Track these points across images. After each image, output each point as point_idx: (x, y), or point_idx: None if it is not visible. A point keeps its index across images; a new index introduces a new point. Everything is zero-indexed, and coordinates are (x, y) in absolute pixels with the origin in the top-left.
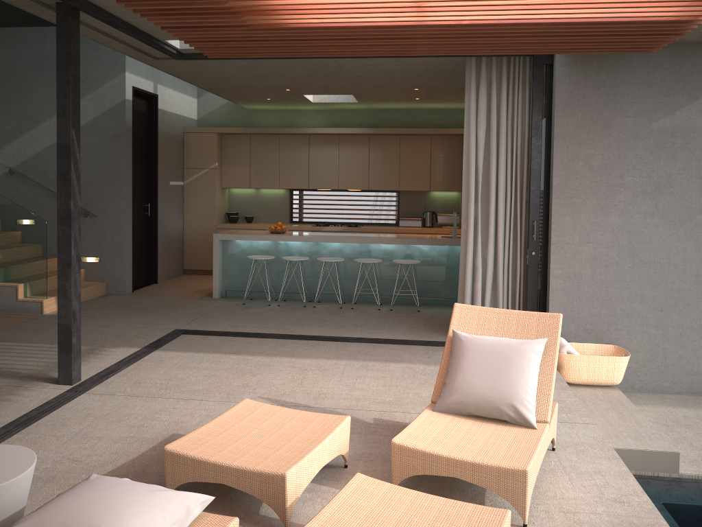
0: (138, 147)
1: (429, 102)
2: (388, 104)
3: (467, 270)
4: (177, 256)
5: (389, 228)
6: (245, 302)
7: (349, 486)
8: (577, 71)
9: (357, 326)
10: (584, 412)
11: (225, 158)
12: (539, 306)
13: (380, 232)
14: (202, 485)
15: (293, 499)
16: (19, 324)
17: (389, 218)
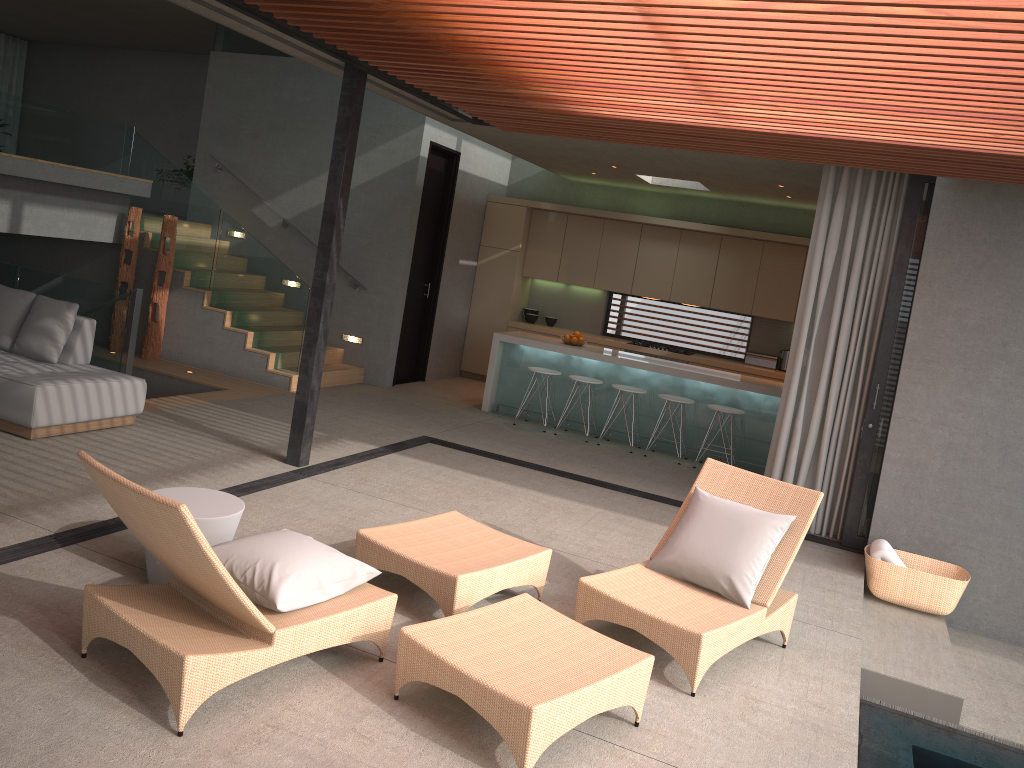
0: (426, 213)
1: (808, 203)
2: (752, 198)
3: (782, 432)
4: (454, 352)
5: (728, 363)
6: (517, 423)
7: (511, 601)
8: (963, 198)
9: (637, 477)
10: (858, 624)
11: (533, 240)
12: (868, 495)
13: (714, 366)
14: (390, 580)
15: (463, 605)
16: (263, 396)
17: (735, 350)
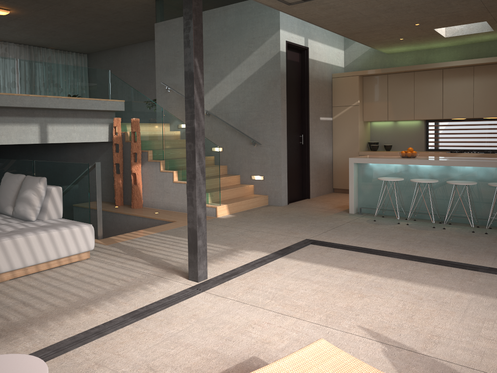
0: (292, 90)
1: None
2: None
3: None
4: (327, 177)
5: None
6: (376, 219)
7: None
8: None
9: (490, 254)
10: None
11: (366, 97)
12: None
13: None
14: None
15: None
16: None
17: None
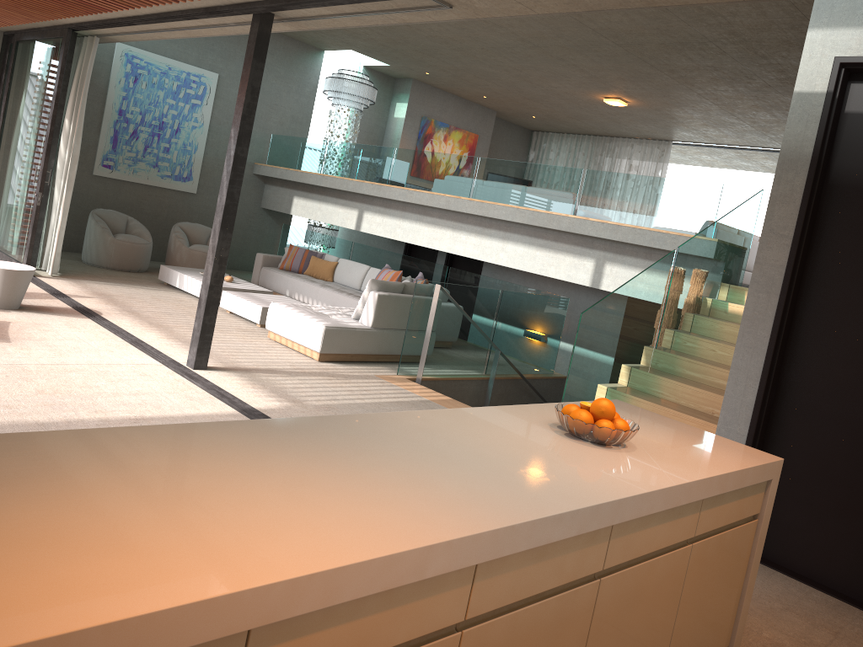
0: None
1: None
2: None
3: None
4: None
5: None
6: None
7: None
8: None
9: None
10: None
11: None
12: None
13: None
14: None
15: None
16: None
17: None
